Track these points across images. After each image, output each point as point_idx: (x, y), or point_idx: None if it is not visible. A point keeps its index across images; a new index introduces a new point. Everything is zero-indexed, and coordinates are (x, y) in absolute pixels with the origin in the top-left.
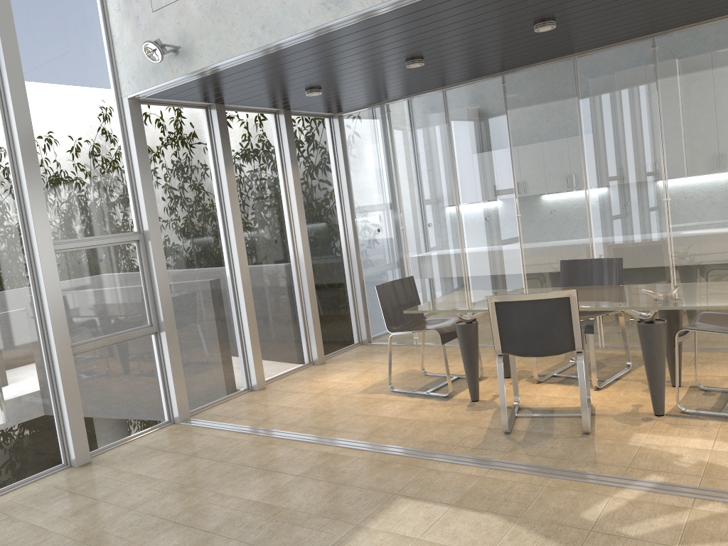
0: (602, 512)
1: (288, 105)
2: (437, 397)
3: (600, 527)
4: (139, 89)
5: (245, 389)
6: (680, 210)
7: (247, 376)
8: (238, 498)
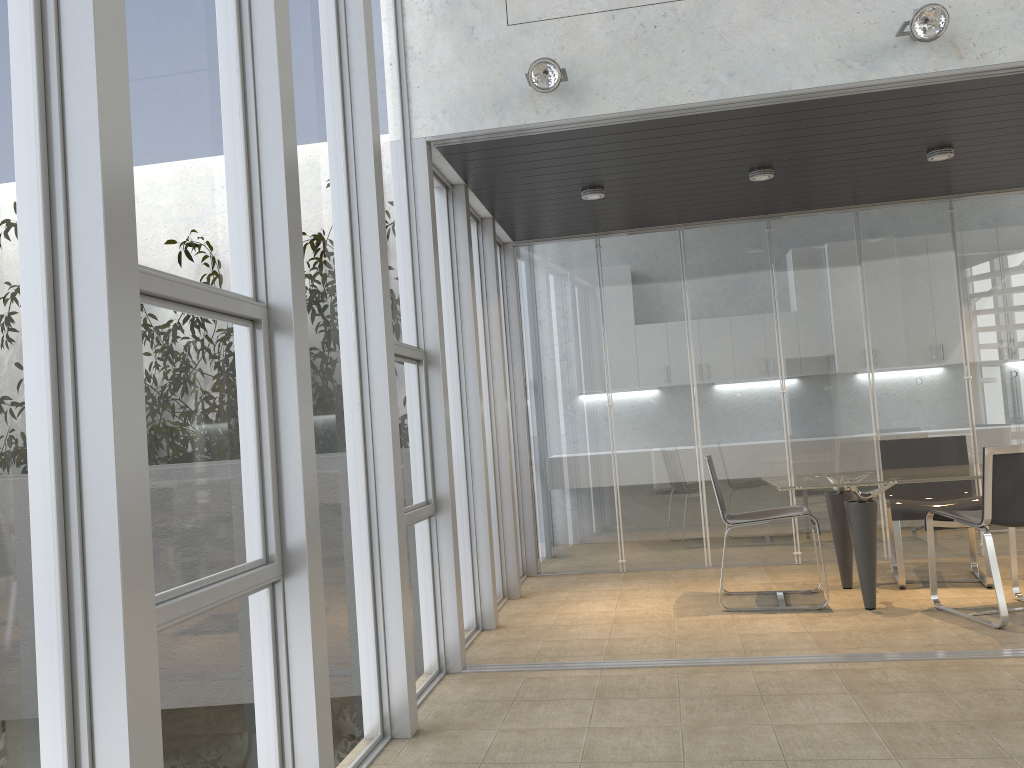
0: None
1: (513, 211)
2: (808, 610)
3: None
4: (457, 129)
5: (475, 628)
6: (982, 389)
7: (477, 606)
8: (828, 724)
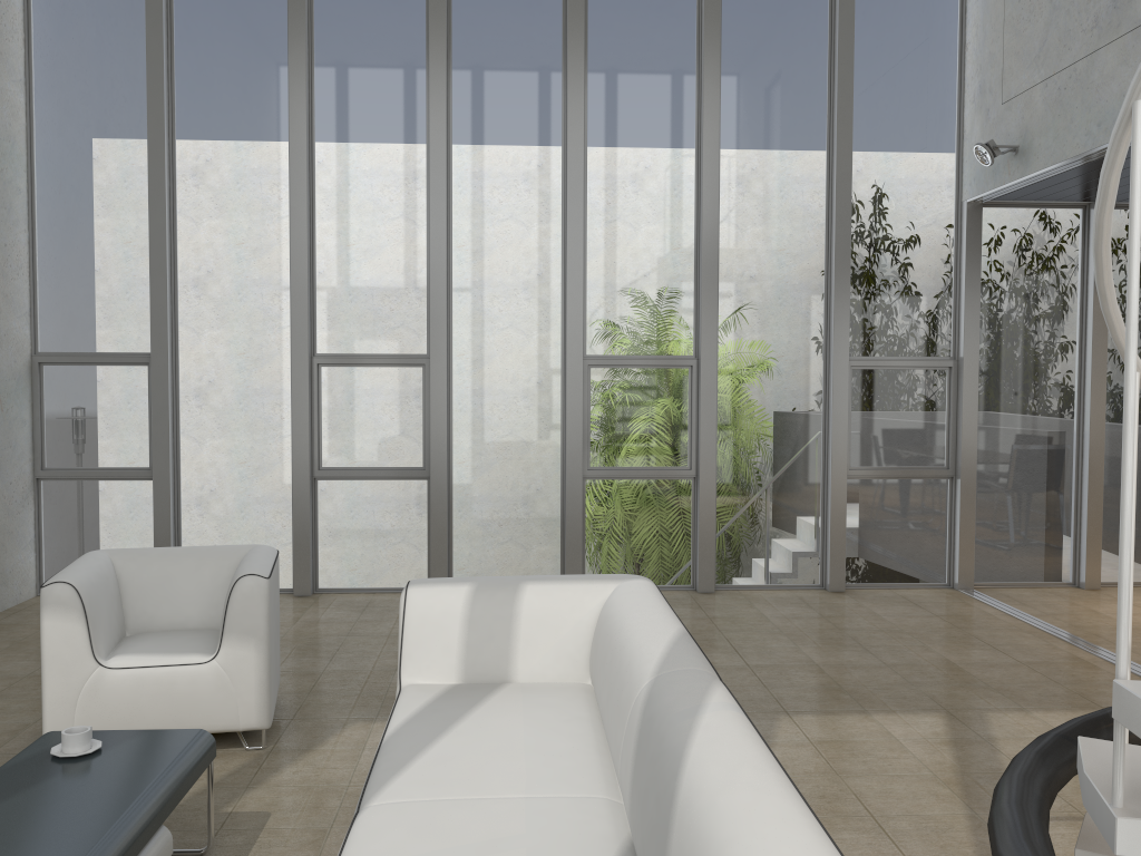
0: None
1: None
2: None
3: None
4: (977, 192)
5: (1068, 583)
6: None
7: (1075, 567)
8: (938, 655)
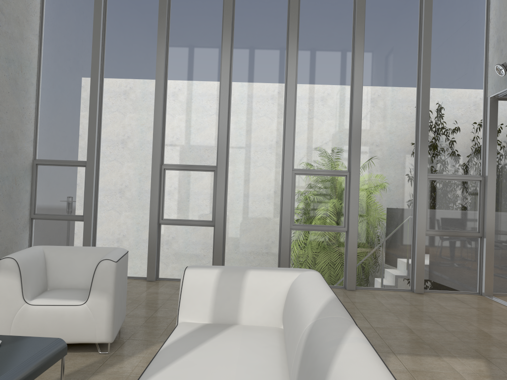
0: None
1: None
2: None
3: None
4: (496, 91)
5: None
6: None
7: None
8: (477, 328)
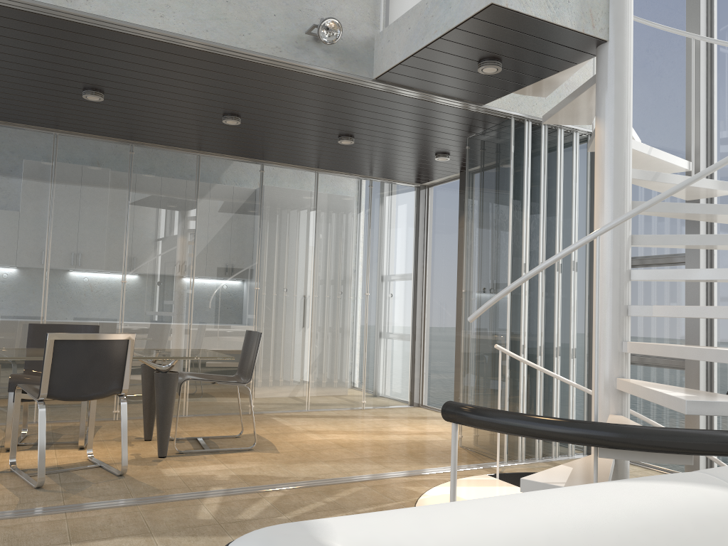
0: (211, 513)
1: None
2: None
3: (223, 520)
4: None
5: None
6: (134, 292)
7: None
8: None
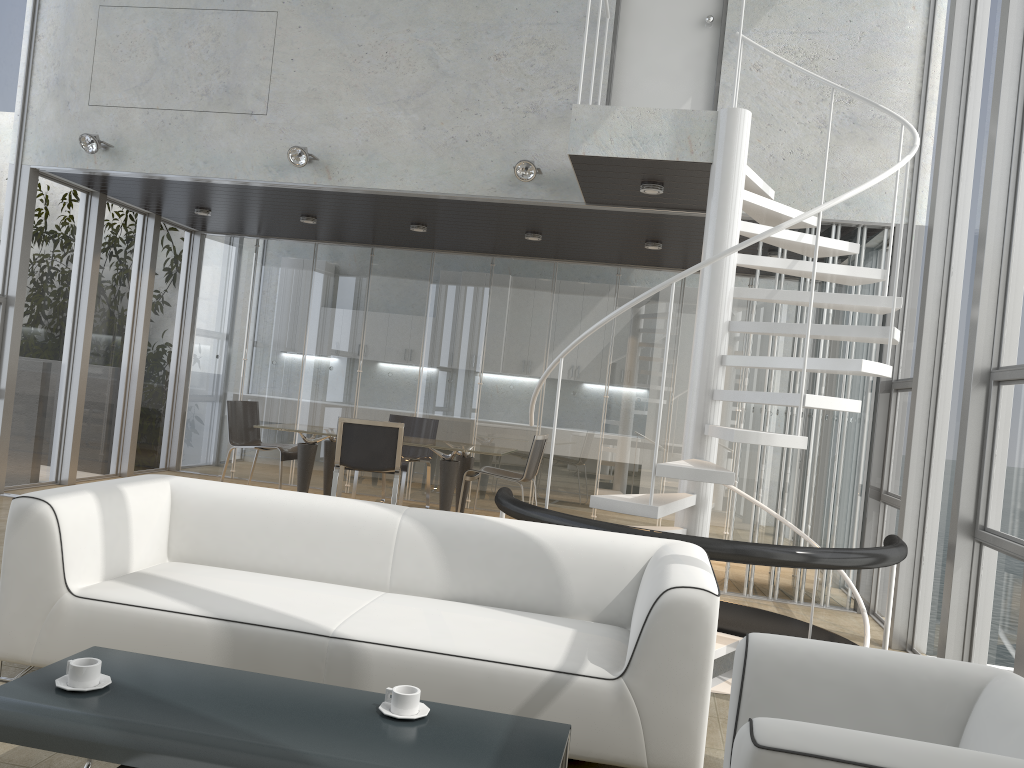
0: None
1: (165, 213)
2: None
3: None
4: (49, 164)
5: (53, 482)
6: (488, 394)
7: (59, 469)
8: None
